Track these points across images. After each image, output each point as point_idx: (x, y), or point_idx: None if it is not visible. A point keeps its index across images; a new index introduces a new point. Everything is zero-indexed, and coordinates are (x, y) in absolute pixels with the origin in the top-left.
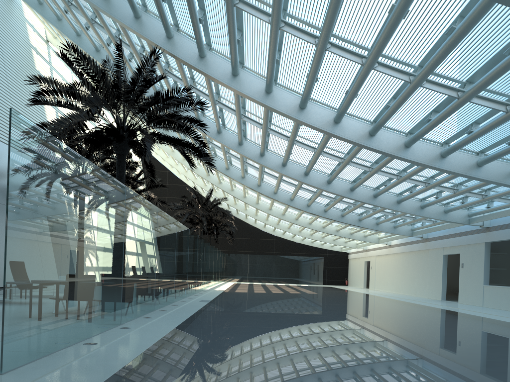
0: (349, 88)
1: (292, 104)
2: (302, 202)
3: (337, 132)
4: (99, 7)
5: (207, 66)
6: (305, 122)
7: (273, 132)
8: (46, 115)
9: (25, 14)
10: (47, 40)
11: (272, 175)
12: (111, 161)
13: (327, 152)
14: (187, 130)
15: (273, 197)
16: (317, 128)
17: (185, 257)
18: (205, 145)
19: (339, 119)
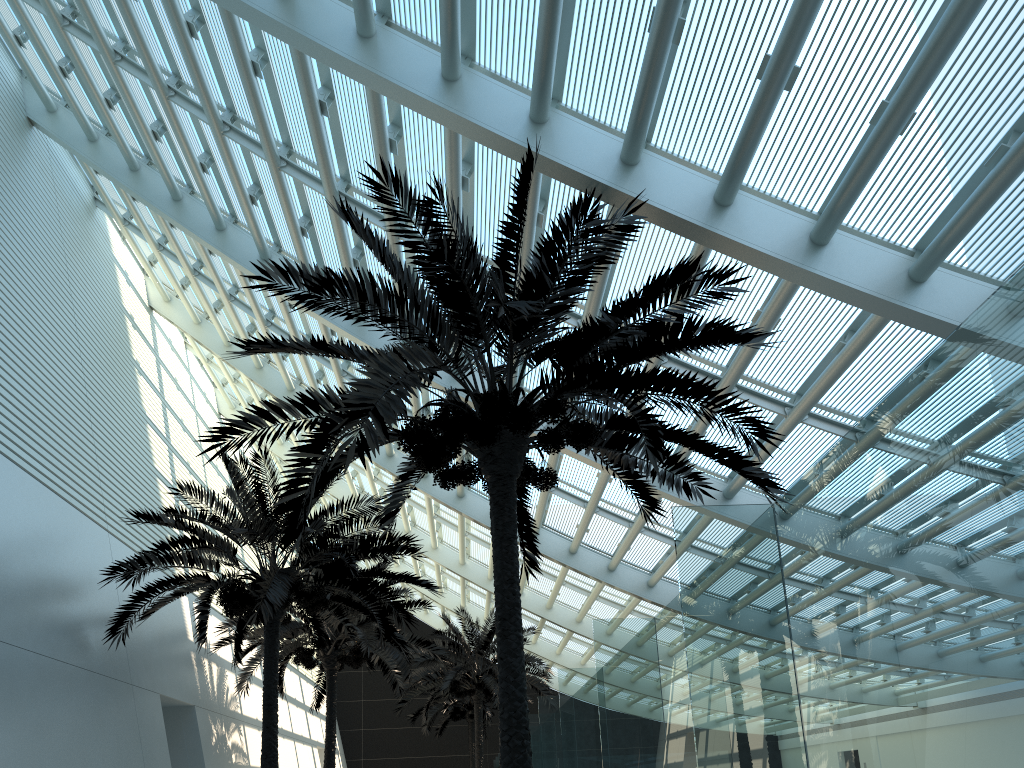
0: None
1: None
2: None
3: None
4: (435, 102)
5: (743, 227)
6: None
7: (816, 422)
8: (152, 456)
9: (113, 249)
10: (149, 306)
11: None
12: (359, 535)
13: None
14: (697, 394)
15: None
16: None
17: None
18: (766, 428)
19: None
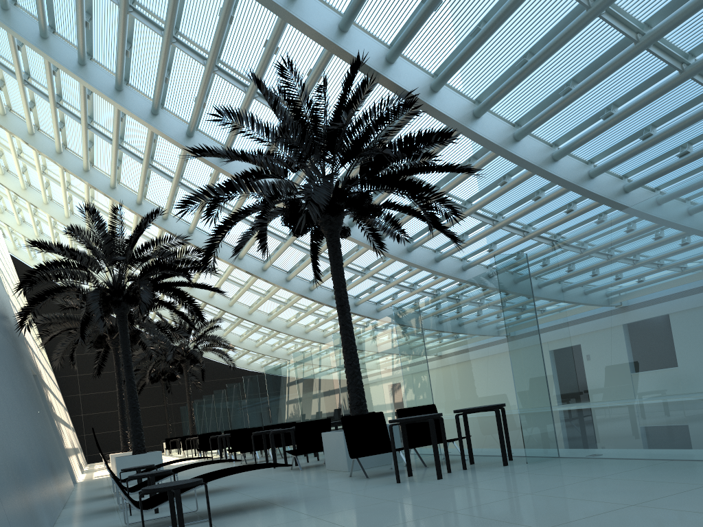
0: (637, 132)
1: (544, 155)
2: (370, 307)
3: (595, 189)
4: (288, 11)
5: (444, 104)
6: (561, 178)
7: None
8: None
9: None
10: None
11: (356, 271)
12: (180, 260)
13: (507, 225)
14: (424, 192)
15: (333, 304)
16: (573, 184)
17: (329, 390)
18: (457, 211)
19: (602, 173)
